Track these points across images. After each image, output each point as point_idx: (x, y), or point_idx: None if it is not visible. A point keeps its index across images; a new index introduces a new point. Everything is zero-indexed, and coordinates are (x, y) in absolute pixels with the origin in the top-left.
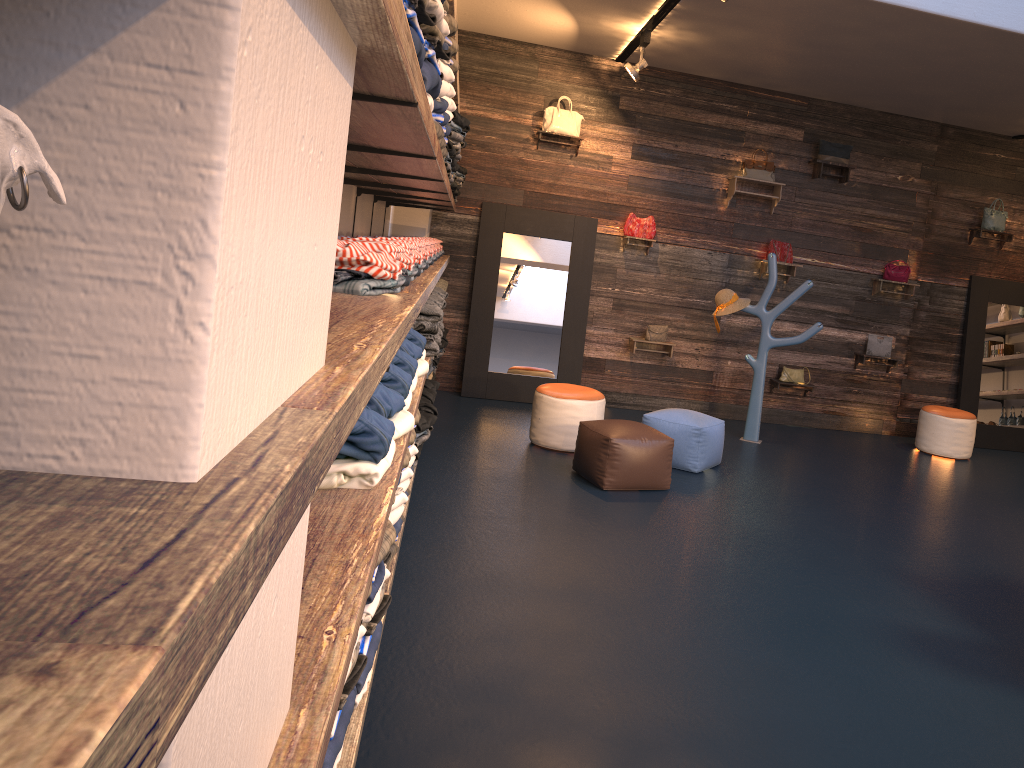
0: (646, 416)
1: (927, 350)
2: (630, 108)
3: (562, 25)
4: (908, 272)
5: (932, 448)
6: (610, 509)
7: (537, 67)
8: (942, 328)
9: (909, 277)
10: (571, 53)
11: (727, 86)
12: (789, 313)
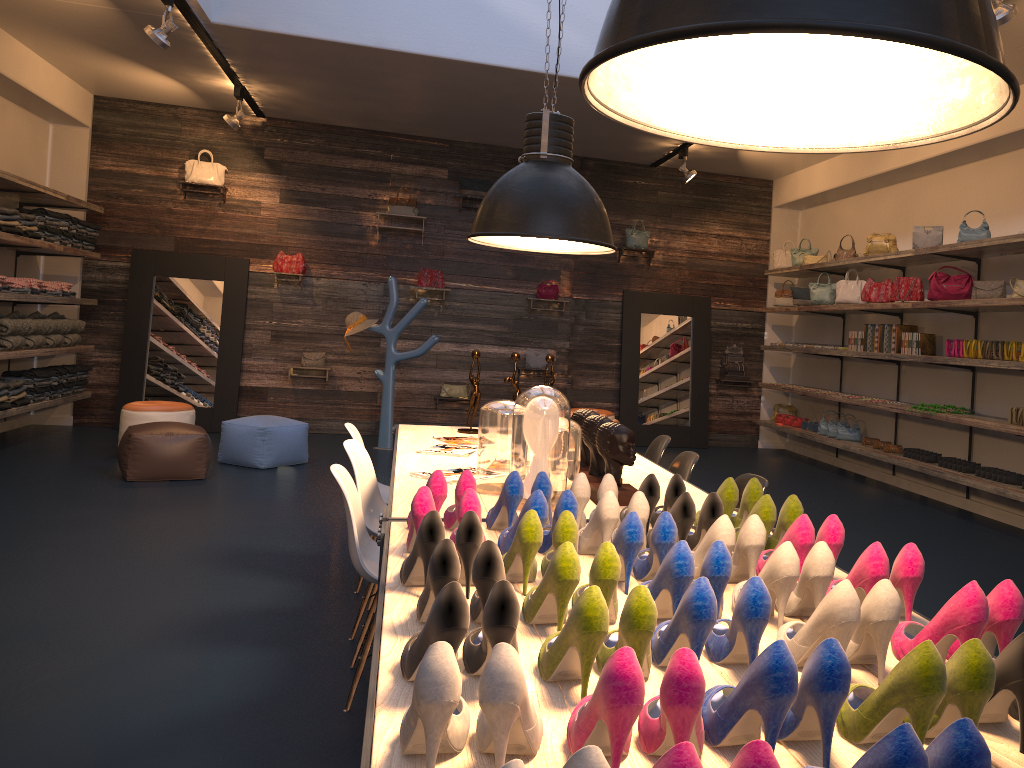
0: (224, 422)
1: (588, 360)
2: (275, 158)
3: (173, 85)
4: (556, 290)
5: None
6: (106, 492)
7: (180, 126)
8: (601, 339)
9: (564, 295)
10: (213, 112)
11: (369, 134)
12: (449, 334)
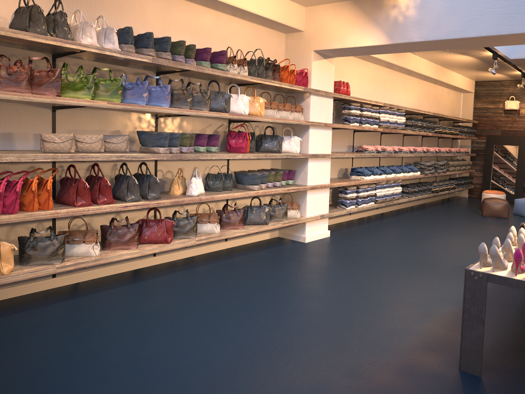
0: (514, 199)
1: None
2: None
3: (500, 75)
4: None
5: None
6: (476, 218)
7: (503, 88)
8: None
9: None
10: (515, 80)
11: None
12: None
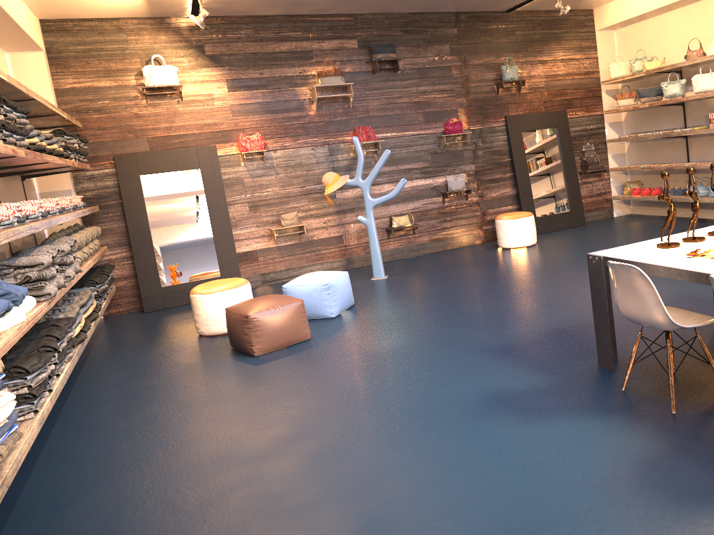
0: (284, 286)
1: (490, 176)
2: (215, 52)
3: None
4: (461, 125)
5: (509, 244)
6: (259, 371)
7: (126, 36)
8: (496, 158)
9: (463, 128)
10: (151, 19)
11: (288, 18)
12: (386, 177)
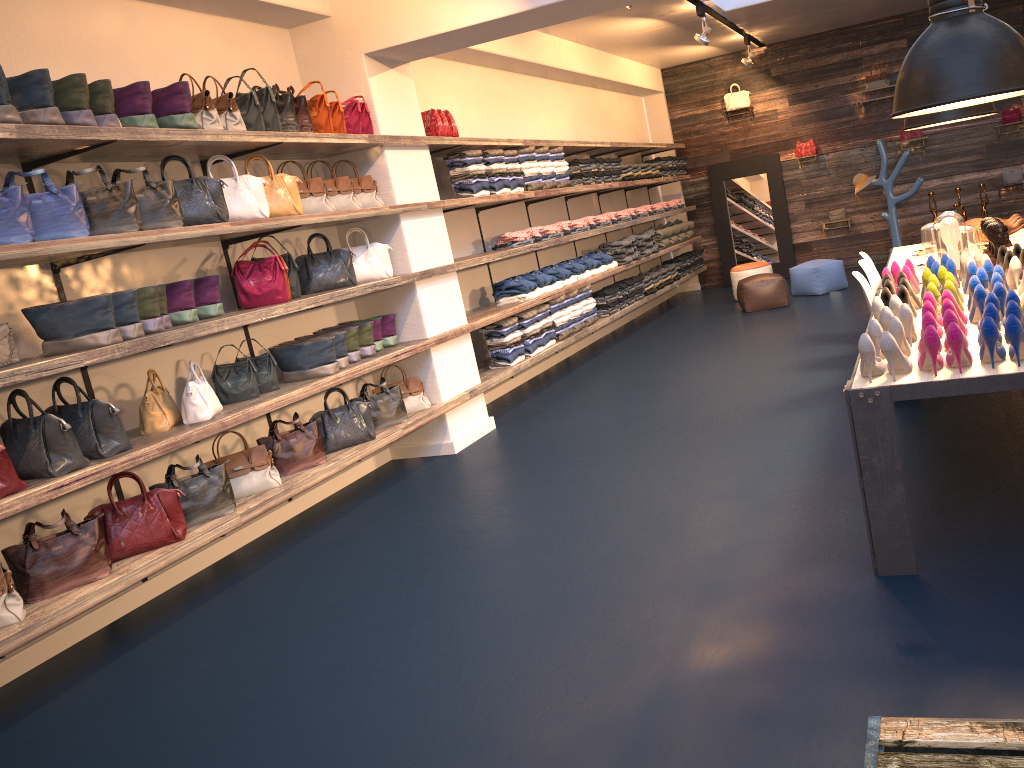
0: (790, 269)
1: None
2: (778, 73)
3: (705, 49)
4: (1018, 113)
5: None
6: (738, 319)
7: (714, 72)
8: None
9: None
10: (731, 54)
11: (840, 31)
12: (933, 172)
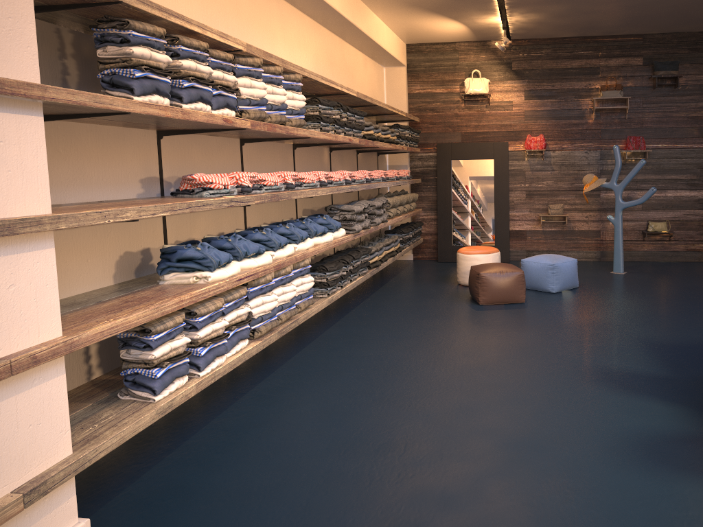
0: (522, 260)
1: None
2: (519, 68)
3: (458, 28)
4: None
5: None
6: (474, 314)
7: (458, 55)
8: None
9: None
10: (477, 42)
11: (582, 39)
12: (650, 184)
